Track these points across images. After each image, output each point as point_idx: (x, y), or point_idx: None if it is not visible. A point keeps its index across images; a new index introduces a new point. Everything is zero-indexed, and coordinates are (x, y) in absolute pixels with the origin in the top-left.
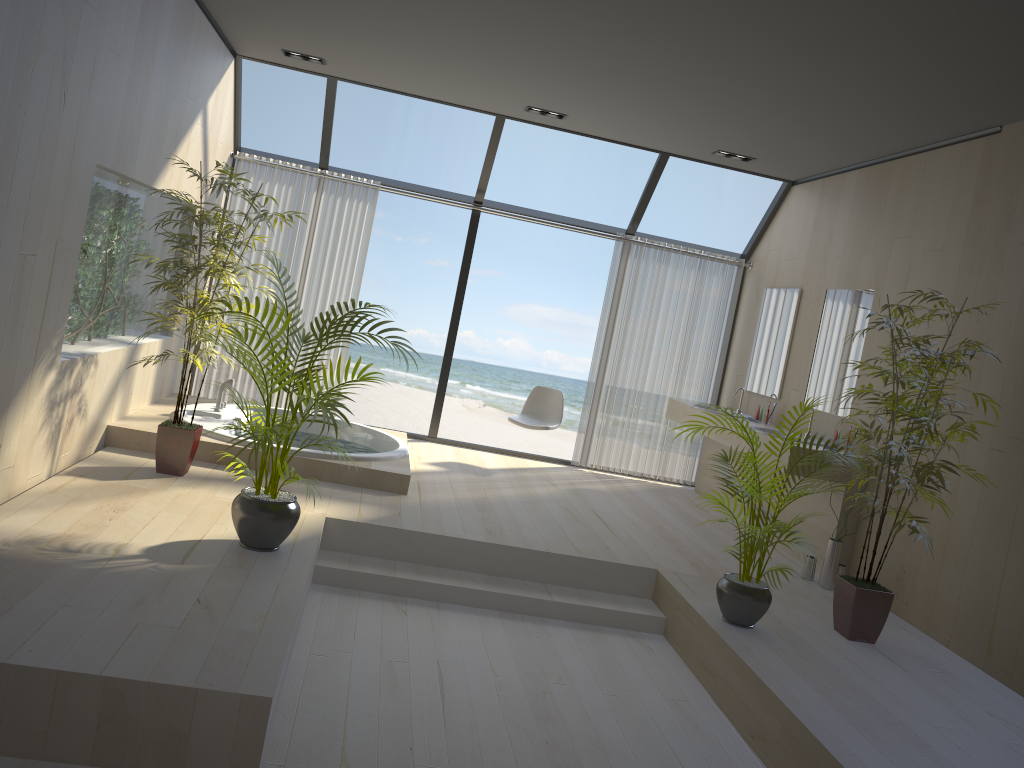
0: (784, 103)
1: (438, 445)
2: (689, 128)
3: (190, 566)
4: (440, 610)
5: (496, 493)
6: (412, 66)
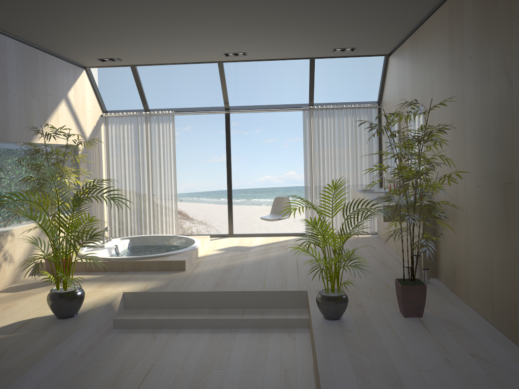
0: (330, 14)
1: (233, 238)
2: (305, 42)
3: (14, 334)
4: (177, 333)
5: (243, 260)
6: (154, 50)
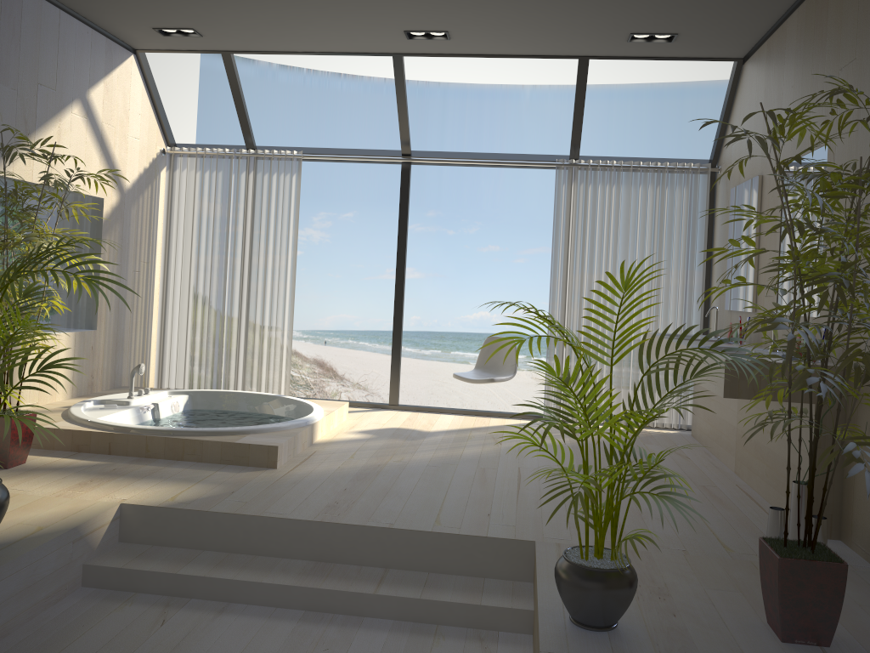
0: None
1: (396, 412)
2: (573, 7)
3: None
4: (220, 615)
5: (405, 458)
6: (261, 9)
